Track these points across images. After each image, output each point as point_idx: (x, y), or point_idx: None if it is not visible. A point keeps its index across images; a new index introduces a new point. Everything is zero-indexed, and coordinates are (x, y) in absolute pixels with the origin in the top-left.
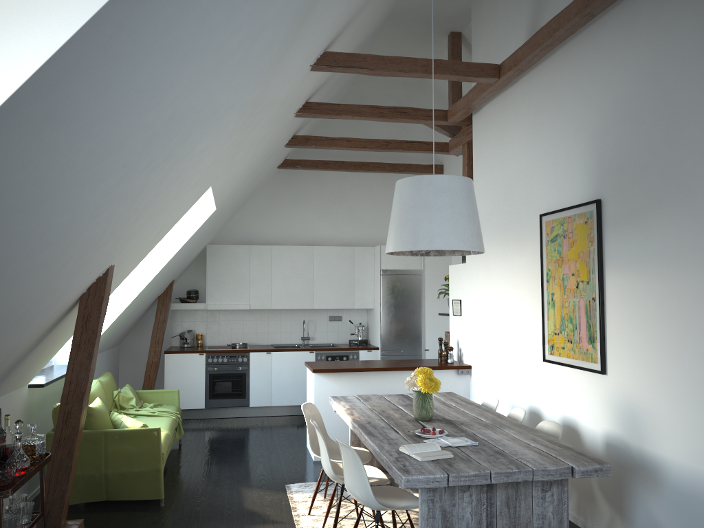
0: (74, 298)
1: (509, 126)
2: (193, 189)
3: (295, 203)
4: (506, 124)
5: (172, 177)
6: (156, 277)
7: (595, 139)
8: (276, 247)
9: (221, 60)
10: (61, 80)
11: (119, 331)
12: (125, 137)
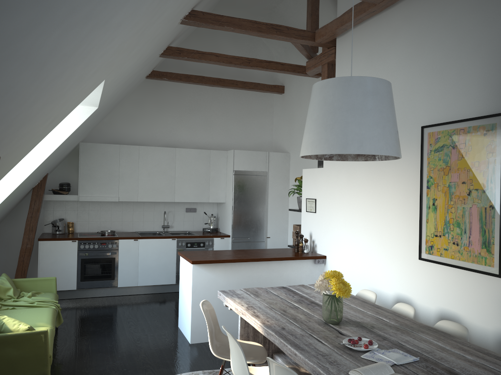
0: None
1: (382, 47)
2: (92, 77)
3: (159, 110)
4: (379, 45)
5: (82, 51)
6: (35, 171)
7: None
8: (143, 148)
9: None
10: None
11: None
12: None
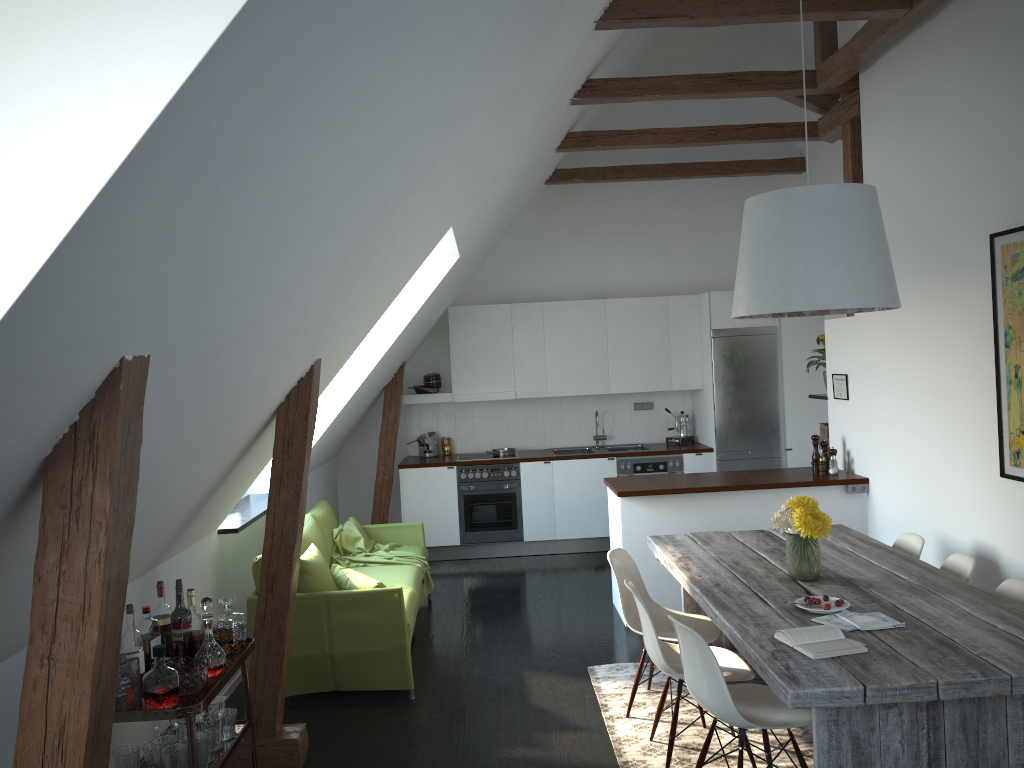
0: (269, 412)
1: (927, 88)
2: (426, 235)
3: (574, 235)
4: (922, 85)
5: (395, 223)
6: (380, 362)
7: None
8: (550, 305)
9: (461, 34)
10: (215, 104)
11: (335, 439)
12: (323, 177)
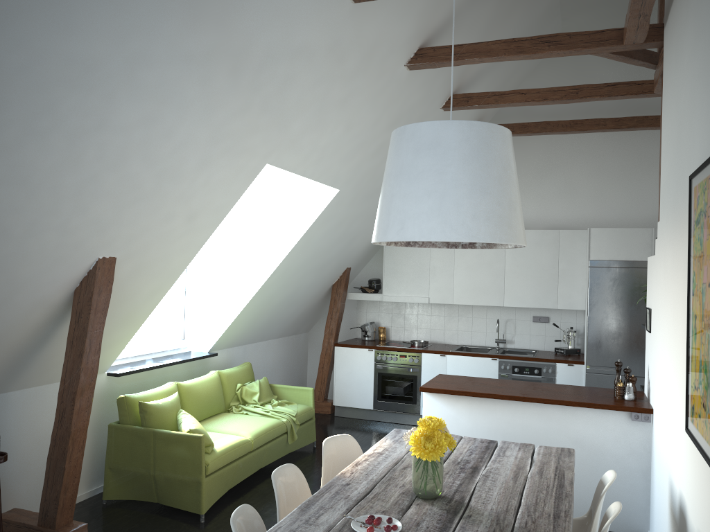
0: (60, 293)
1: (682, 33)
2: (210, 168)
3: None
4: (680, 31)
5: (100, 155)
6: (285, 266)
7: None
8: None
9: None
10: None
11: (281, 319)
12: None
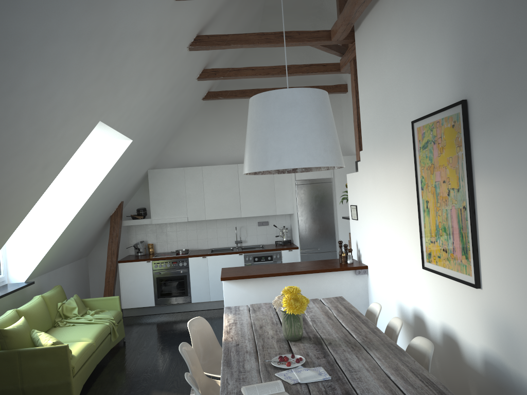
0: None
1: (382, 37)
2: (67, 125)
3: (222, 128)
4: (380, 35)
5: (4, 115)
6: (88, 203)
7: (458, 34)
8: (206, 168)
9: None
10: None
11: (75, 248)
12: None
